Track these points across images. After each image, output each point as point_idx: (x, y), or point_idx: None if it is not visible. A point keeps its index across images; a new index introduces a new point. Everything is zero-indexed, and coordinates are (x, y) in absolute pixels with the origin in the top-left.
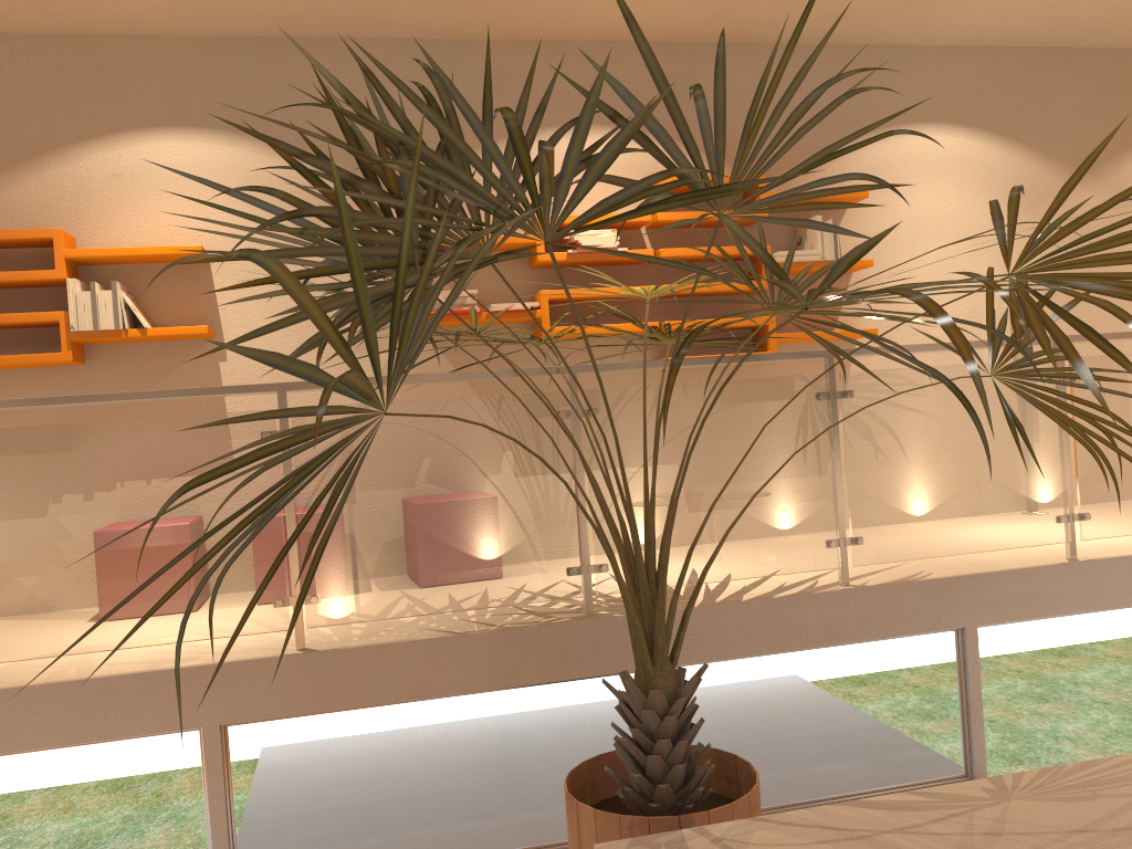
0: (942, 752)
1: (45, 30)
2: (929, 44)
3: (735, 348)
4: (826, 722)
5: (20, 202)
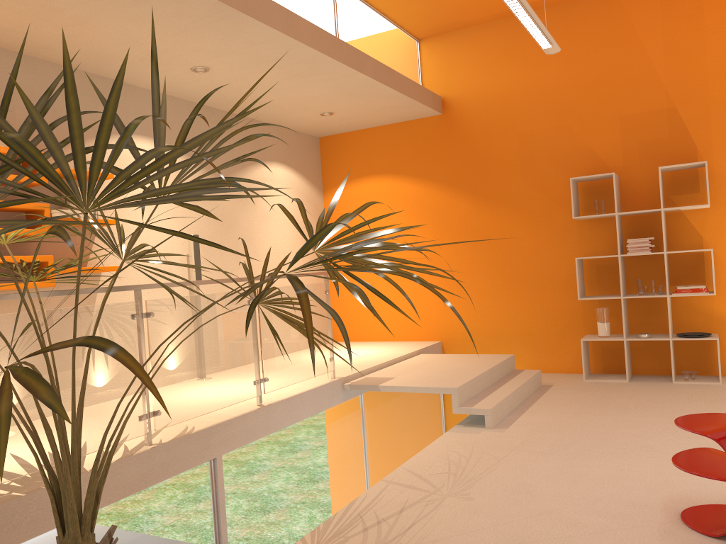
0: (205, 541)
1: None
2: (142, 87)
3: (17, 278)
4: (141, 543)
5: None
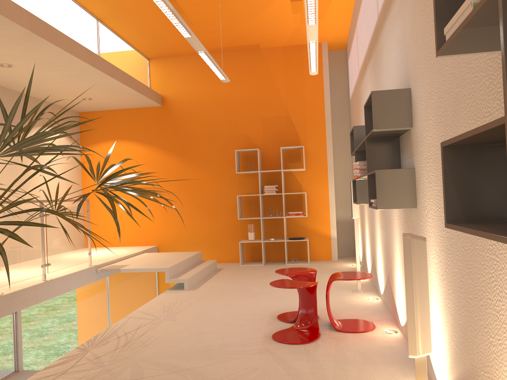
0: (8, 364)
1: None
2: None
3: None
4: None
5: None
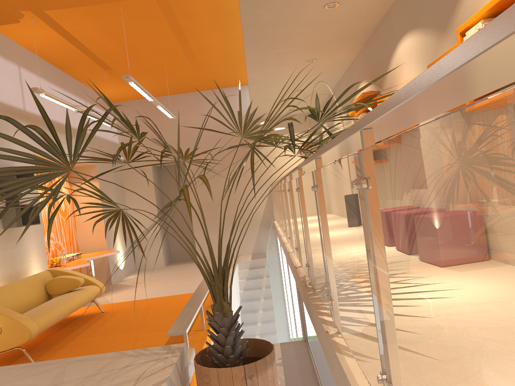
0: None
1: (380, 16)
2: None
3: None
4: None
5: (388, 84)
